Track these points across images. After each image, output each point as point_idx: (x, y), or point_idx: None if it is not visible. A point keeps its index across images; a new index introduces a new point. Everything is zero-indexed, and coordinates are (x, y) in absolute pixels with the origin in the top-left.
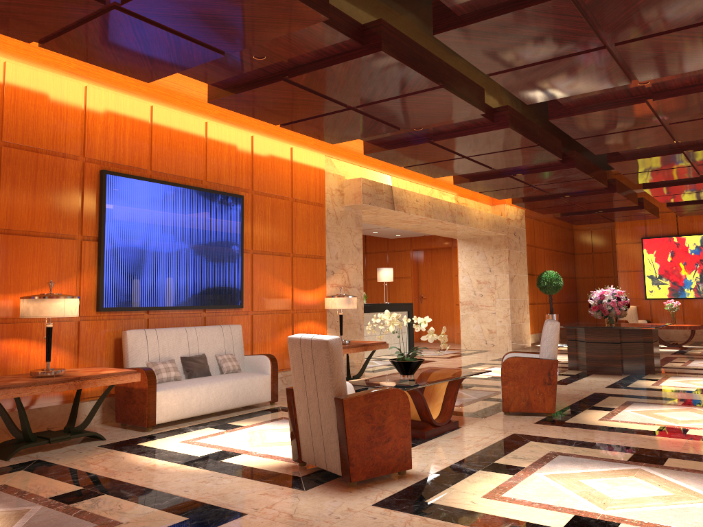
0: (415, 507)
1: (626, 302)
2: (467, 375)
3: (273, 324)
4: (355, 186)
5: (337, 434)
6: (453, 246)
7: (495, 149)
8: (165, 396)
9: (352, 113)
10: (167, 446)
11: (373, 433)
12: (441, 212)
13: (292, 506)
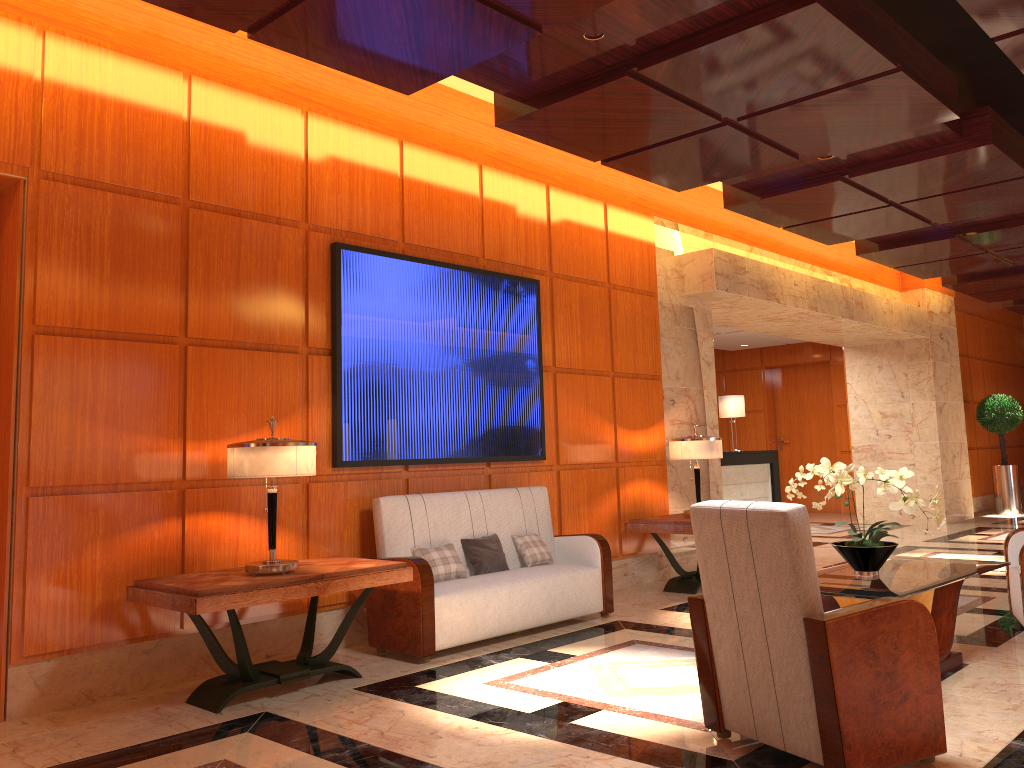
0: None
1: None
2: (978, 572)
3: (590, 486)
4: (702, 262)
5: (810, 685)
6: (832, 360)
7: (951, 186)
8: (448, 605)
9: (727, 132)
10: (466, 691)
11: (879, 685)
12: (831, 302)
13: None
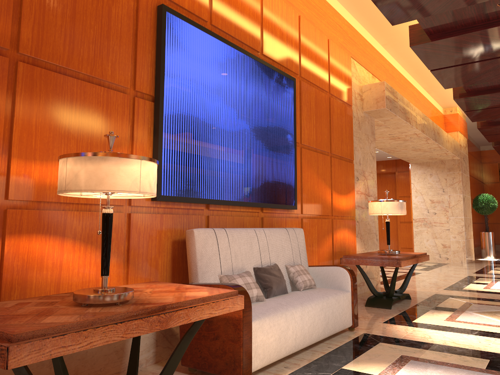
0: None
1: None
2: None
3: (318, 231)
4: (377, 90)
5: None
6: (397, 171)
7: None
8: (261, 329)
9: None
10: None
11: None
12: (428, 129)
13: None
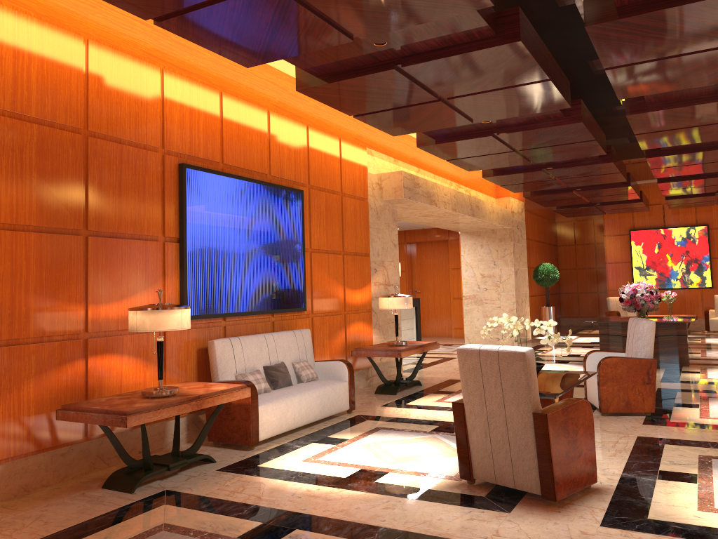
0: (647, 526)
1: (658, 296)
2: (585, 378)
3: (330, 327)
4: (395, 179)
5: (534, 450)
6: (450, 239)
7: (551, 143)
8: (266, 411)
9: (439, 105)
10: (294, 467)
11: (569, 448)
12: (463, 206)
13: (519, 532)
